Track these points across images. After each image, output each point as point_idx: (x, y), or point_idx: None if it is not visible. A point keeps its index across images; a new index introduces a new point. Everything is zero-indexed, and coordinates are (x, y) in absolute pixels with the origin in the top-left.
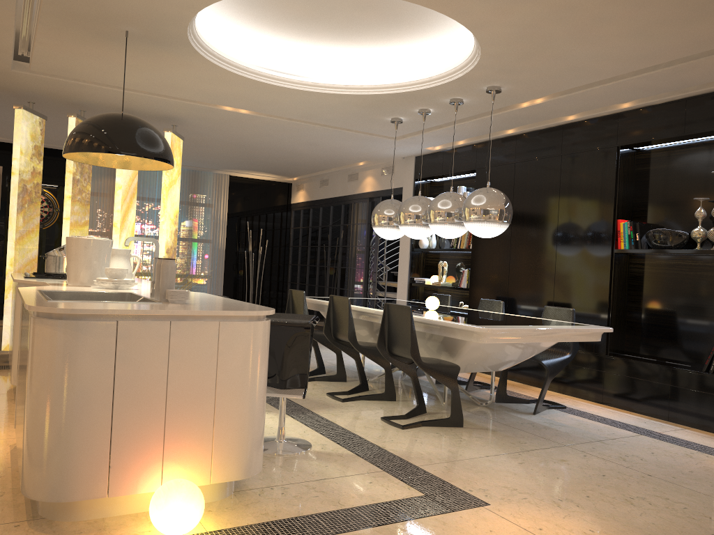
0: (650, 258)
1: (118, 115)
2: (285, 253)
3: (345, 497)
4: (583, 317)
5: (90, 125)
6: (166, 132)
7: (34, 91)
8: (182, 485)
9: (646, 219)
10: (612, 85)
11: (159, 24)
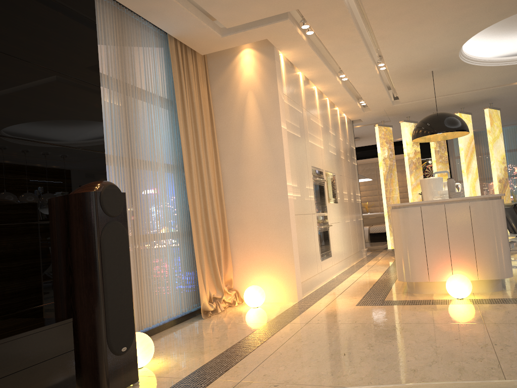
0: None
1: (433, 114)
2: None
3: None
4: None
5: (420, 123)
6: (485, 109)
7: (407, 111)
8: (458, 275)
9: None
10: None
11: (444, 62)
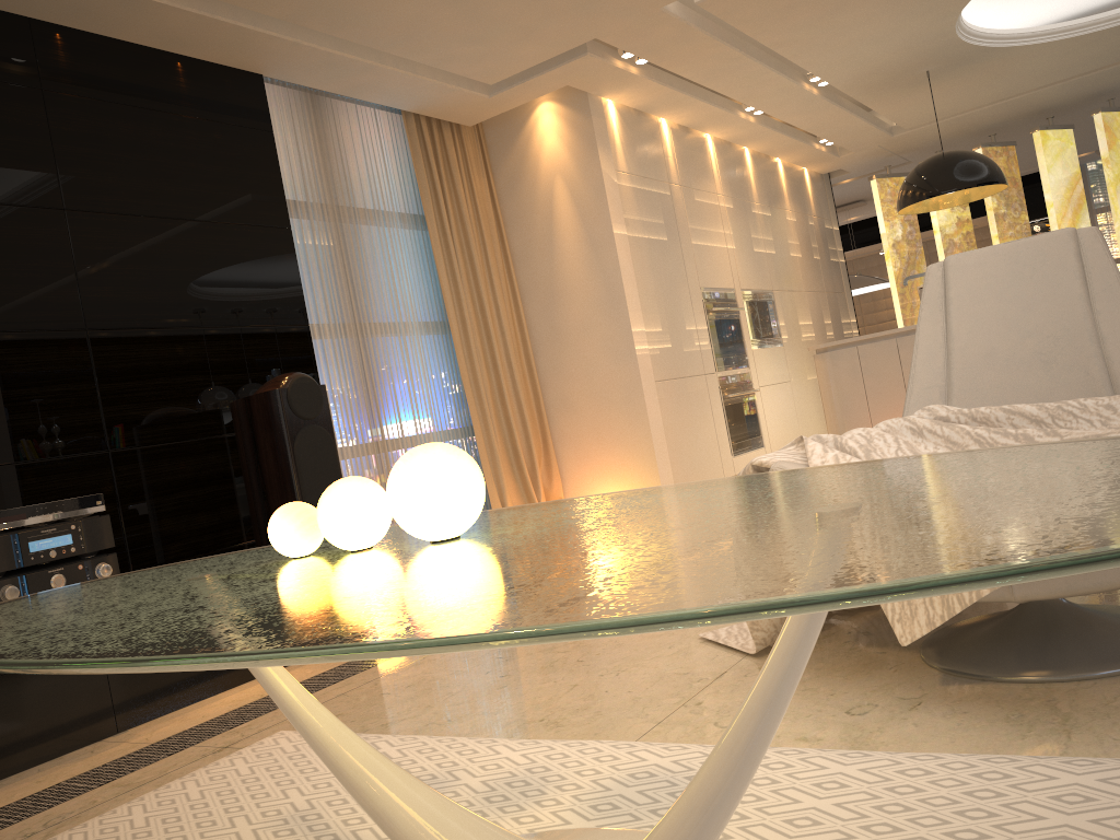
0: None
1: (930, 159)
2: None
3: None
4: None
5: (906, 180)
6: (1094, 114)
7: (934, 140)
8: None
9: None
10: None
11: (942, 54)
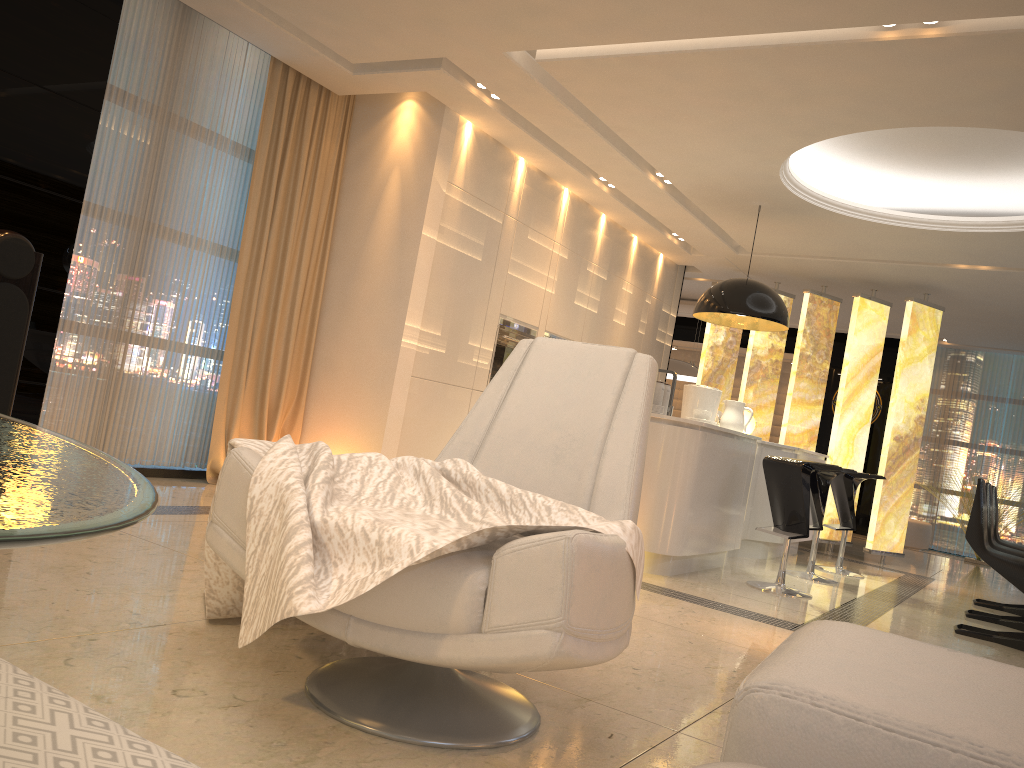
0: None
1: (732, 279)
2: None
3: (728, 601)
4: None
5: (707, 290)
6: (907, 301)
7: (775, 271)
8: None
9: None
10: None
11: (771, 195)
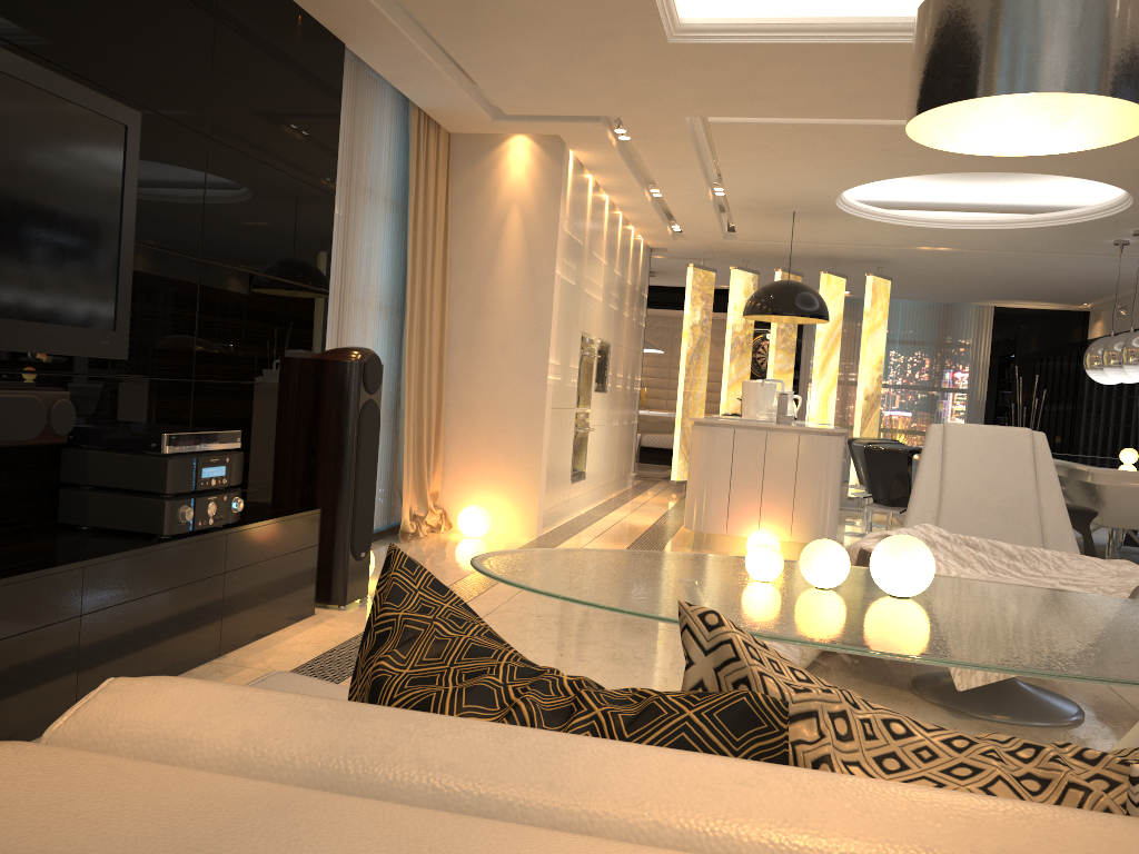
0: None
1: (781, 283)
2: (1076, 407)
3: None
4: None
5: (759, 293)
6: (868, 275)
7: (746, 251)
8: (765, 531)
9: None
10: None
11: (814, 206)
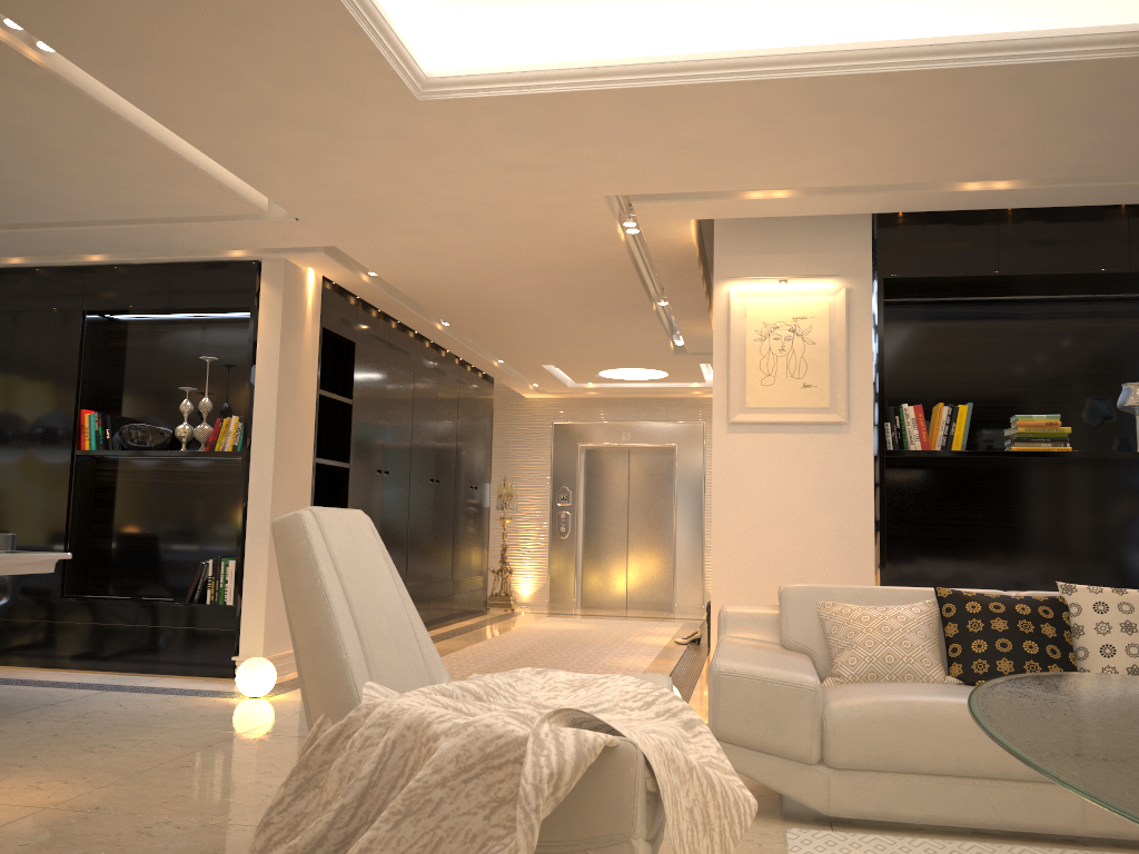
0: (126, 463)
1: None
2: None
3: None
4: (28, 547)
5: None
6: None
7: None
8: None
9: (121, 410)
10: (78, 230)
11: None
